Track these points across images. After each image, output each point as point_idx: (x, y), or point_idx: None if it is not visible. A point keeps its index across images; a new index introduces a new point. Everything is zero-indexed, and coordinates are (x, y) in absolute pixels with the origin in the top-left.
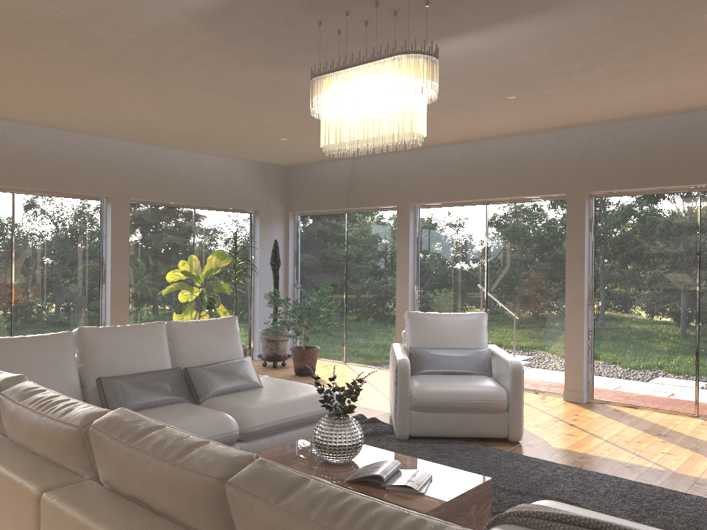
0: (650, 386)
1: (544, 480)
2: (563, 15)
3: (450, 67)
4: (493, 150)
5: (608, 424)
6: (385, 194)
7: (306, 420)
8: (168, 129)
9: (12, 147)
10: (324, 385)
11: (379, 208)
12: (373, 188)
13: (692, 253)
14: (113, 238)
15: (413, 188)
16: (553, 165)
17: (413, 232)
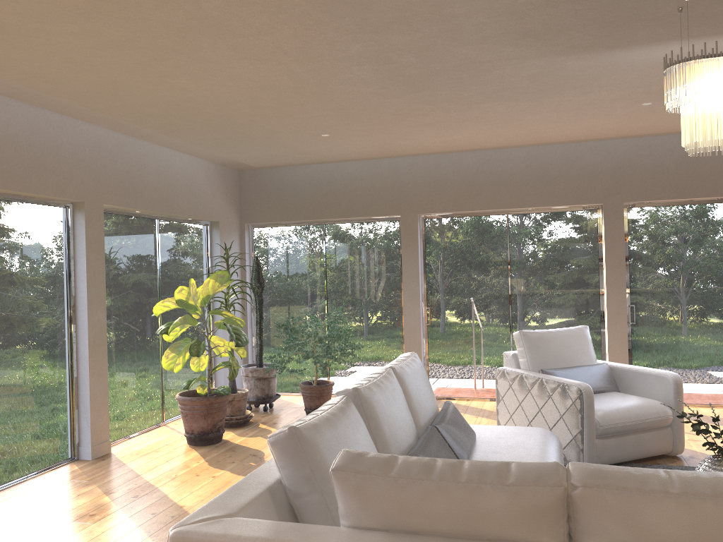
0: (689, 384)
1: None
2: None
3: None
4: (519, 159)
5: None
6: (384, 203)
7: None
8: (208, 113)
9: None
10: None
11: (371, 218)
12: (368, 195)
13: None
14: (88, 259)
15: (422, 197)
16: (587, 176)
17: (420, 245)
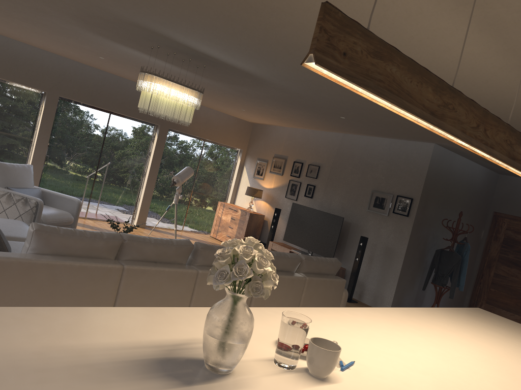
0: None
1: None
2: (203, 78)
3: (129, 55)
4: (0, 43)
5: None
6: None
7: None
8: None
9: None
10: None
11: None
12: None
13: (101, 142)
14: None
15: None
16: (43, 72)
17: None
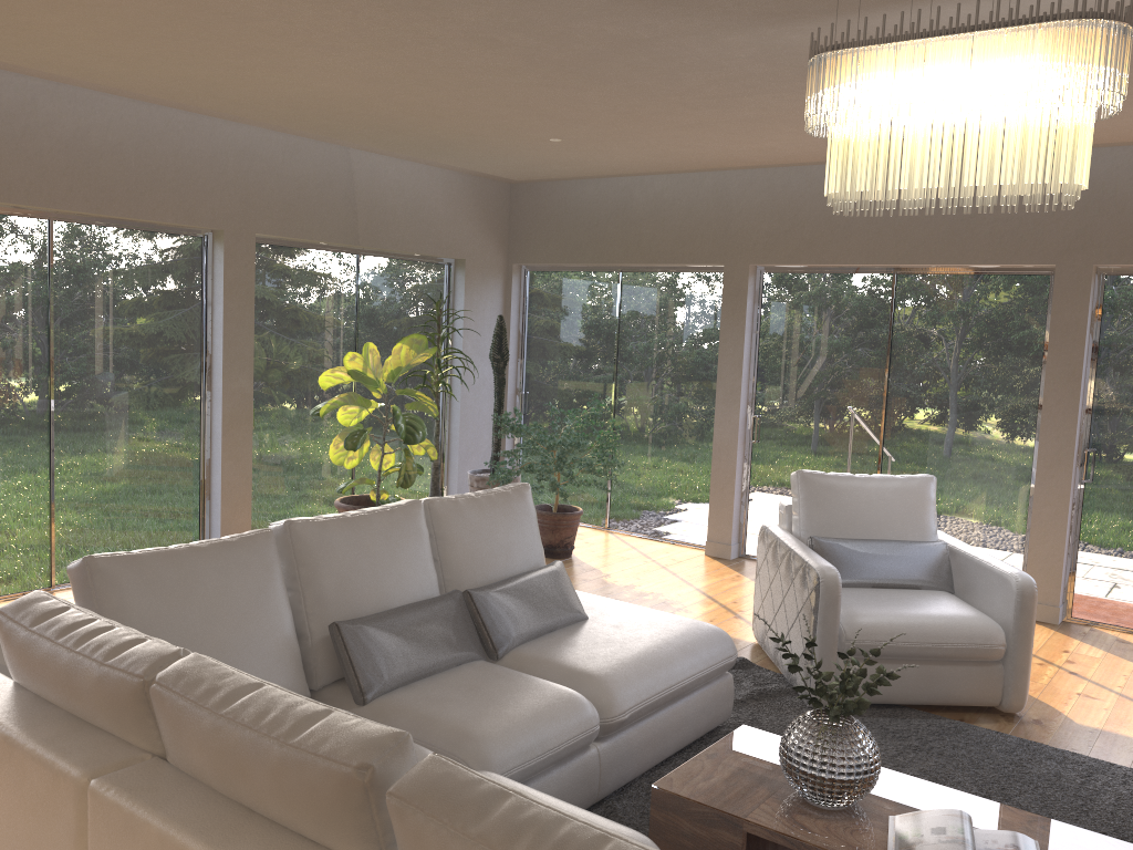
0: None
1: (1126, 807)
2: None
3: None
4: None
5: (1131, 671)
6: (702, 244)
7: (688, 689)
8: (353, 112)
9: (50, 131)
10: (603, 579)
11: (686, 266)
12: (680, 231)
13: None
14: (227, 308)
15: (758, 237)
16: (1034, 213)
17: (751, 314)
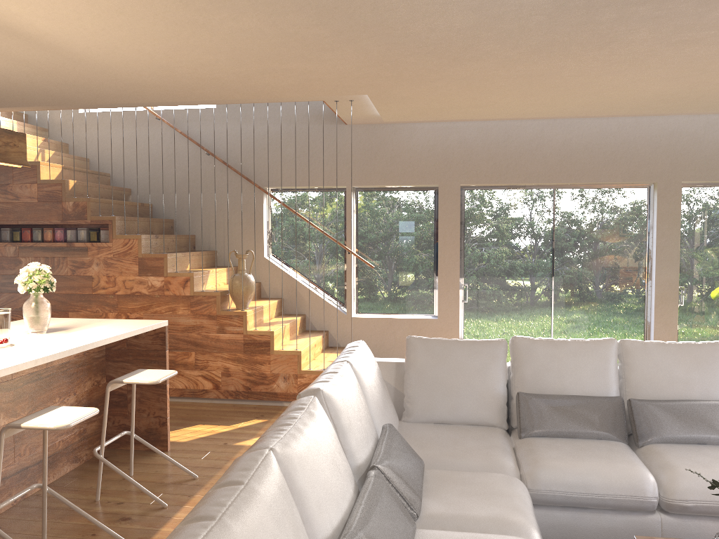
0: None
1: None
2: None
3: None
4: None
5: None
6: None
7: None
8: (702, 96)
9: (550, 144)
10: None
11: None
12: None
13: None
14: (659, 229)
15: None
16: None
17: None
